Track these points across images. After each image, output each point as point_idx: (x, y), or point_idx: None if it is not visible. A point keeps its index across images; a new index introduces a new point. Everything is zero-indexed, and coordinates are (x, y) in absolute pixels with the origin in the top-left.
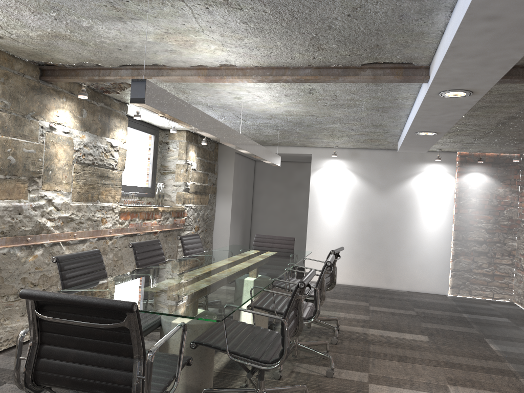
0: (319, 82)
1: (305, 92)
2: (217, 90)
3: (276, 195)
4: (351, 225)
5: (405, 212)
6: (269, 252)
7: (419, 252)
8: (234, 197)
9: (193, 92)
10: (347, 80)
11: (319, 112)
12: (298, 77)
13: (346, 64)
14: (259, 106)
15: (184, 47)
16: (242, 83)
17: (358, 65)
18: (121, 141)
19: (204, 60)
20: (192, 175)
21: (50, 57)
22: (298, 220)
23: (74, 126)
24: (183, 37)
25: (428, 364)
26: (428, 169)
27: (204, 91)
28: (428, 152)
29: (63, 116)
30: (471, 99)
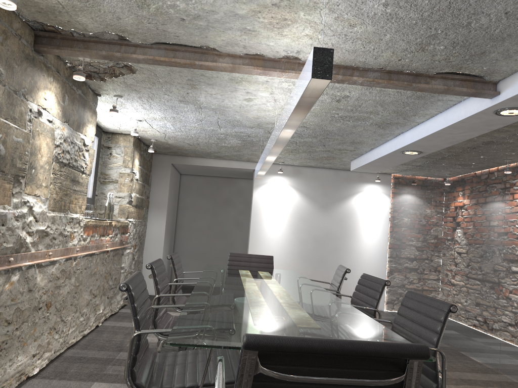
0: (385, 87)
1: (334, 99)
2: (236, 88)
3: (202, 212)
4: (294, 243)
5: (345, 230)
6: (260, 271)
7: (358, 269)
8: (167, 212)
9: (204, 88)
10: (419, 87)
11: (316, 124)
12: (369, 79)
13: (421, 71)
14: (259, 112)
15: (271, 27)
16: (278, 82)
17: (432, 73)
18: (90, 139)
19: (272, 48)
20: (135, 185)
21: (67, 19)
22: (226, 238)
23: (57, 115)
24: (289, 13)
25: (448, 383)
26: (366, 189)
27: (219, 87)
28: (366, 173)
29: (49, 100)
30: (513, 119)
